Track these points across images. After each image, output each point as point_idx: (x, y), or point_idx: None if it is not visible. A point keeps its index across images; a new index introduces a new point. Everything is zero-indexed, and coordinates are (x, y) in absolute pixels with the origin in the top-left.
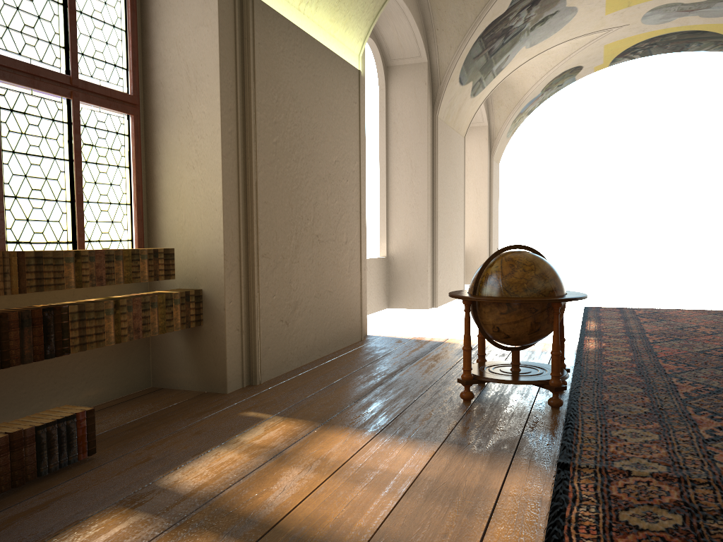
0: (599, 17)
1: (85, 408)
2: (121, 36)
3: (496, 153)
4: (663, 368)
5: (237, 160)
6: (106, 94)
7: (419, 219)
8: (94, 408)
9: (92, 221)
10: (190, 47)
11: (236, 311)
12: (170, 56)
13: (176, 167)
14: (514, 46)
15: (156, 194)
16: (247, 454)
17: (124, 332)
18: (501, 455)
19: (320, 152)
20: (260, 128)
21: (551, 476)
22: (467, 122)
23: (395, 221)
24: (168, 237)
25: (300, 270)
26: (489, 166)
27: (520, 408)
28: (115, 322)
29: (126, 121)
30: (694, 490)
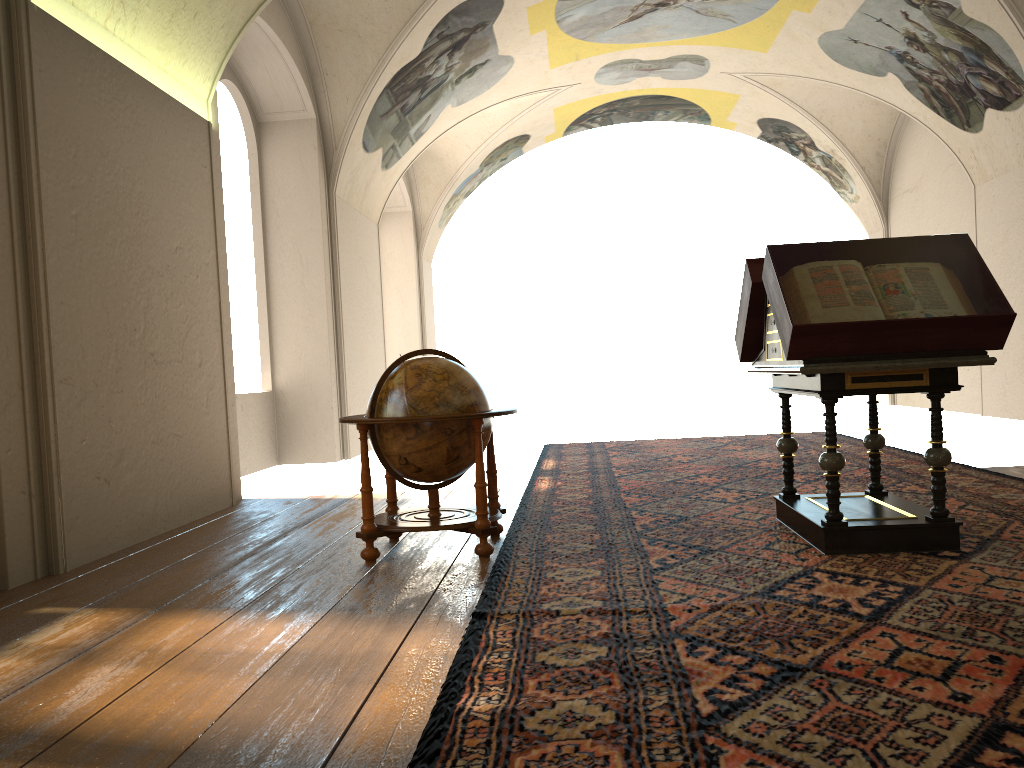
0: (543, 72)
1: None
2: None
3: (426, 248)
4: (624, 501)
5: (11, 239)
6: None
7: (316, 335)
8: None
9: None
10: None
11: (19, 465)
12: None
13: None
14: (436, 103)
15: None
16: (33, 658)
17: None
18: (405, 615)
19: (151, 234)
20: (48, 193)
21: (463, 629)
22: (379, 204)
23: (283, 340)
24: None
25: (126, 404)
26: (418, 266)
27: (439, 562)
28: None
29: None
30: (628, 620)
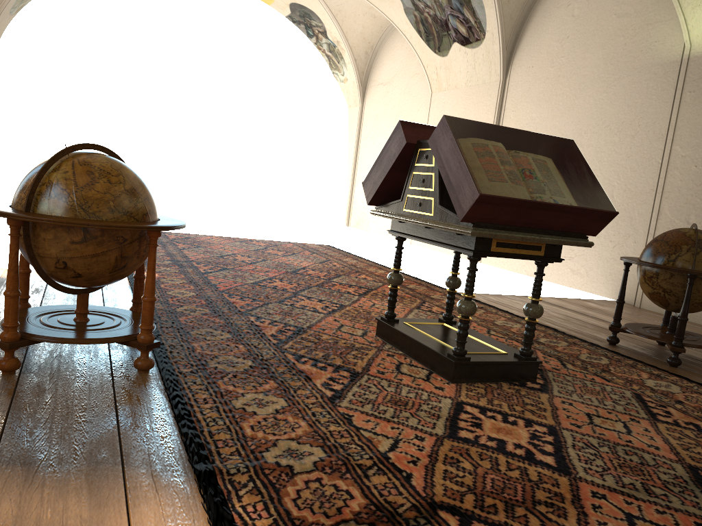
0: None
1: None
2: None
3: None
4: (233, 304)
5: None
6: None
7: None
8: None
9: None
10: None
11: None
12: None
13: None
14: None
15: None
16: None
17: None
18: (105, 473)
19: None
20: None
21: (196, 500)
22: None
23: None
24: None
25: None
26: None
27: (96, 376)
28: None
29: None
30: (369, 479)
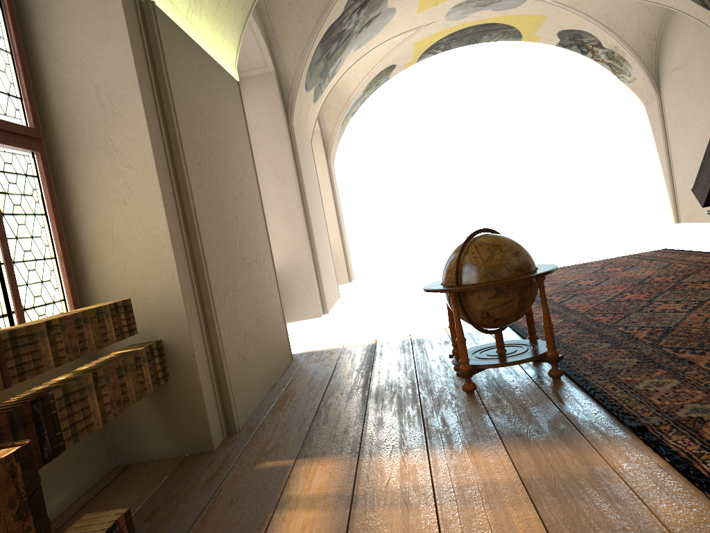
0: (412, 17)
1: (118, 511)
2: (7, 59)
3: (331, 156)
4: (598, 321)
5: (172, 187)
6: (9, 130)
7: (295, 228)
8: (70, 509)
9: (22, 285)
10: (97, 65)
11: (203, 356)
12: (71, 78)
13: (103, 205)
14: (345, 49)
15: (80, 241)
16: (318, 508)
17: (108, 407)
18: (569, 435)
19: (230, 170)
20: (185, 149)
21: (638, 442)
22: (311, 128)
23: (271, 234)
24: (106, 288)
25: (241, 298)
26: (328, 169)
27: (526, 386)
28: (98, 398)
29: (31, 160)
30: None
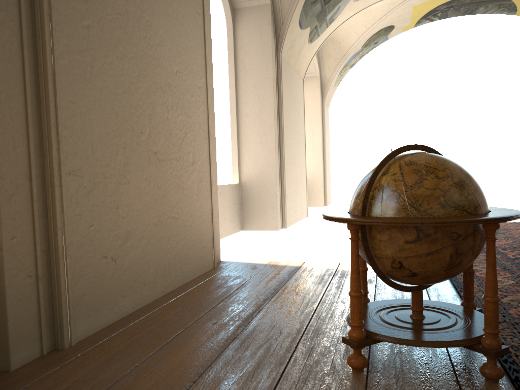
0: None
1: None
2: None
3: (327, 99)
4: None
5: (20, 37)
6: None
7: (267, 148)
8: None
9: None
10: None
11: (25, 251)
12: None
13: None
14: None
15: None
16: None
17: None
18: None
19: (156, 56)
20: None
21: None
22: (305, 66)
23: (246, 150)
24: None
25: (132, 193)
26: (322, 109)
27: (441, 383)
28: None
29: None
30: None
